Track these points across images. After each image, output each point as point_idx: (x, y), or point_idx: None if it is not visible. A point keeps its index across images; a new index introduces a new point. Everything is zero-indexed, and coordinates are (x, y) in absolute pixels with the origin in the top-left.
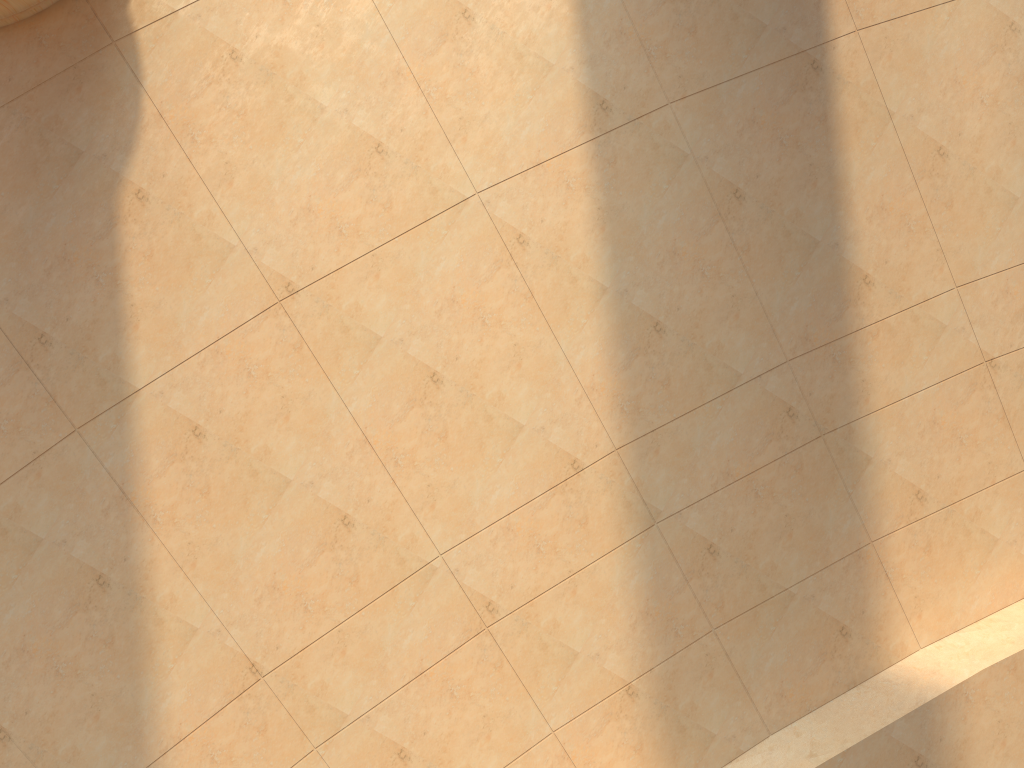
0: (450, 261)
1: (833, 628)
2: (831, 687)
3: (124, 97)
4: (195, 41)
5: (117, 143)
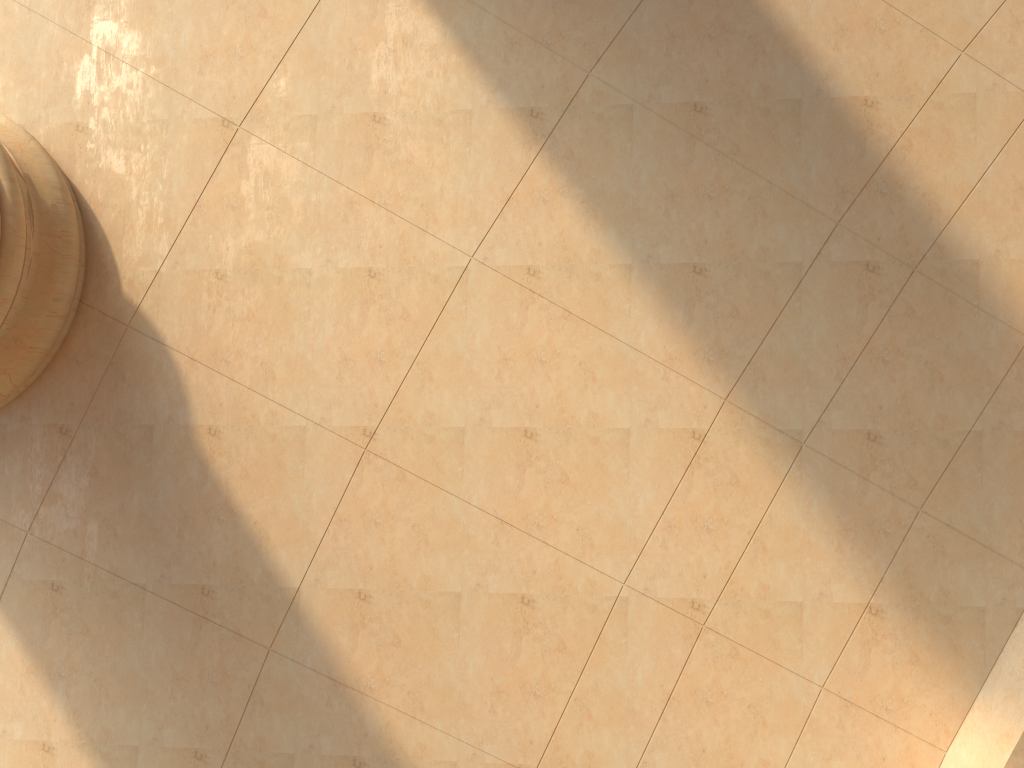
0: (483, 328)
1: None
2: None
3: (158, 363)
4: (185, 284)
5: (173, 402)
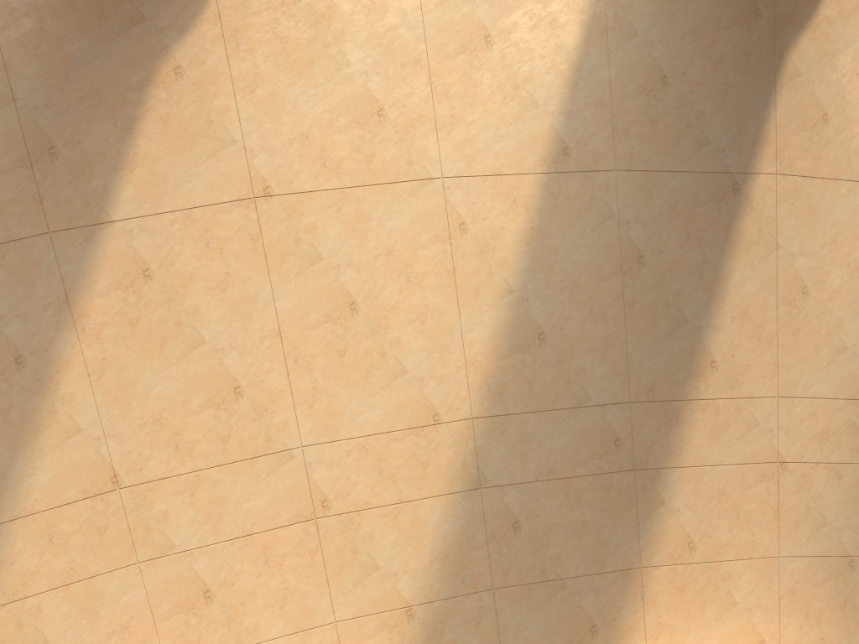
0: (401, 221)
1: (586, 623)
2: None
3: None
4: None
5: (176, 23)
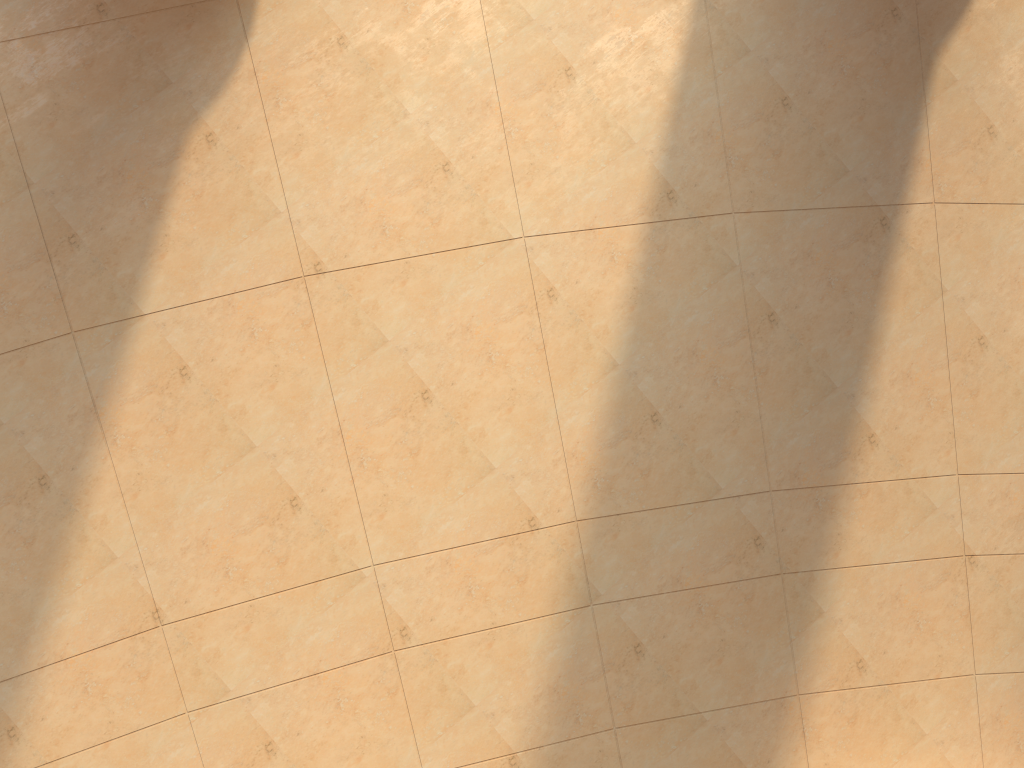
0: (477, 291)
1: (734, 767)
2: None
3: (227, 46)
4: (310, 17)
5: (206, 85)
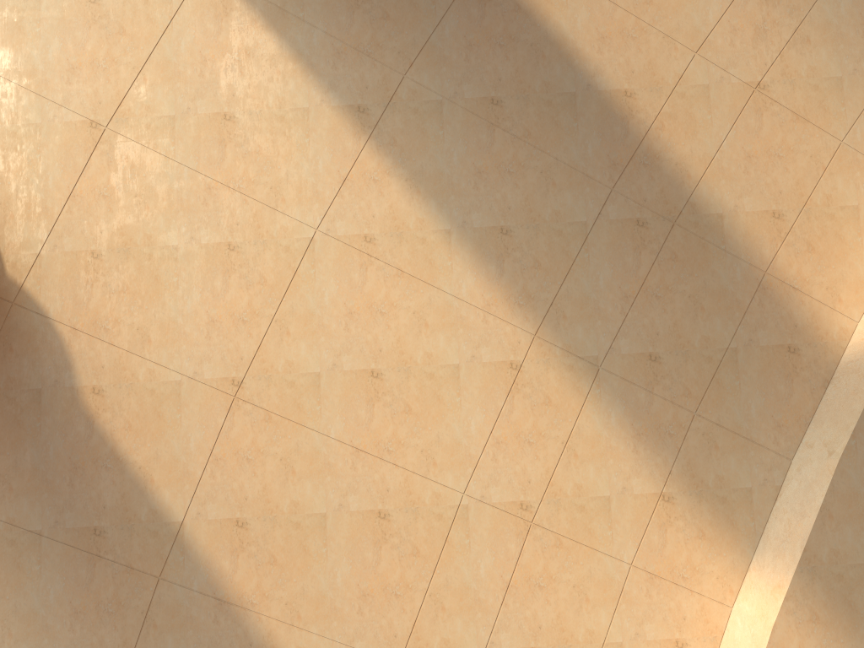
0: (330, 288)
1: (782, 352)
2: (812, 395)
3: (43, 333)
4: (64, 264)
5: (59, 367)
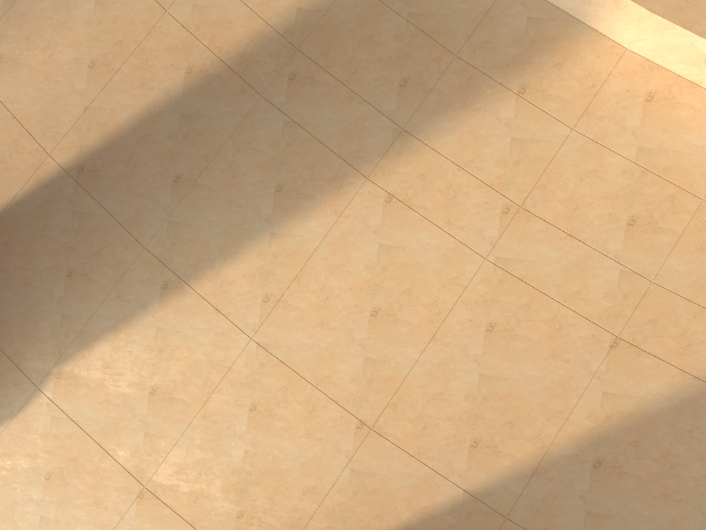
0: (299, 336)
1: None
2: None
3: None
4: None
5: None
